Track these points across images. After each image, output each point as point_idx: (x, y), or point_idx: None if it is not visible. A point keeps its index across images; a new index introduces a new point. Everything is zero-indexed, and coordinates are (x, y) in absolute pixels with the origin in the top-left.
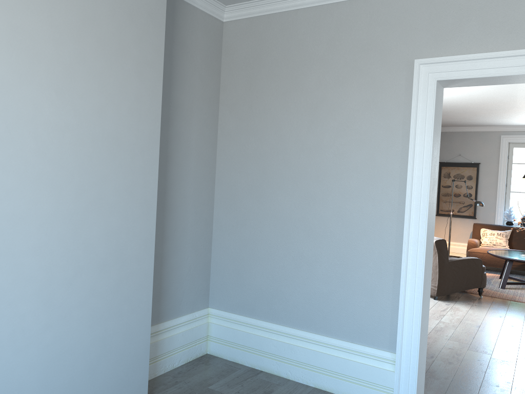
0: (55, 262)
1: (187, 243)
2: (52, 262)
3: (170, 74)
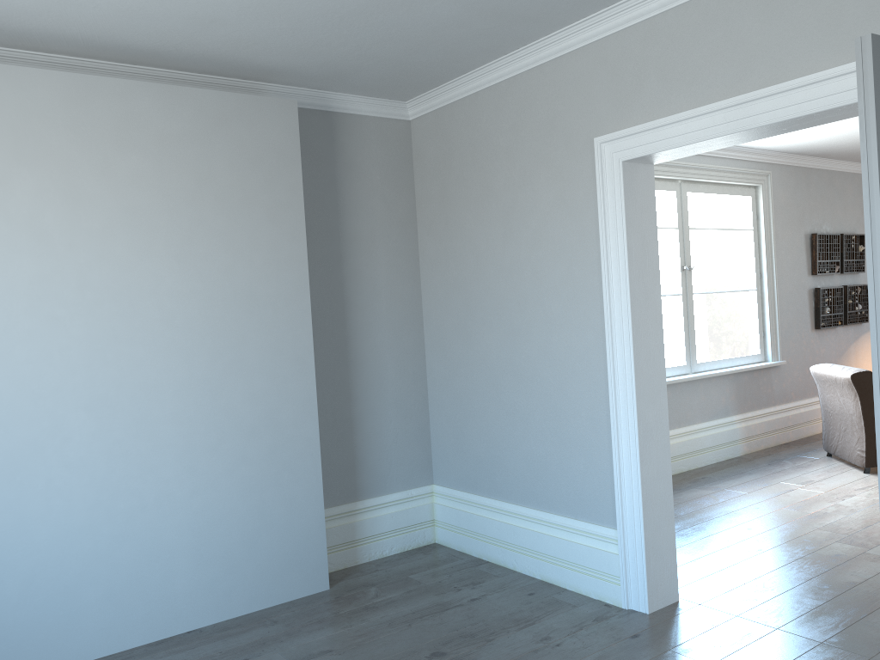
0: (194, 428)
1: (388, 404)
2: (192, 429)
3: (336, 203)
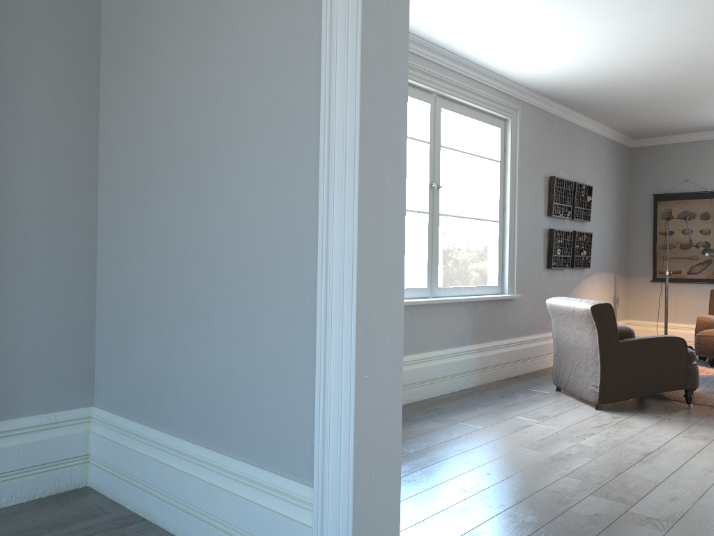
0: None
1: (30, 291)
2: None
3: None
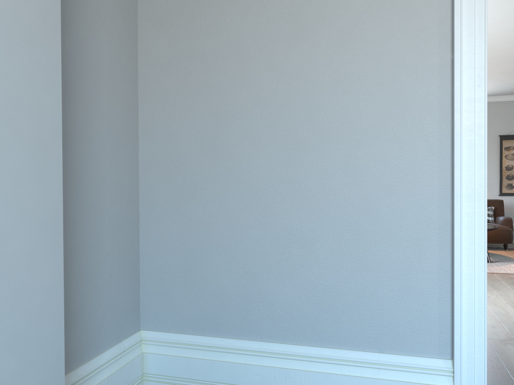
0: None
1: (105, 233)
2: None
3: None
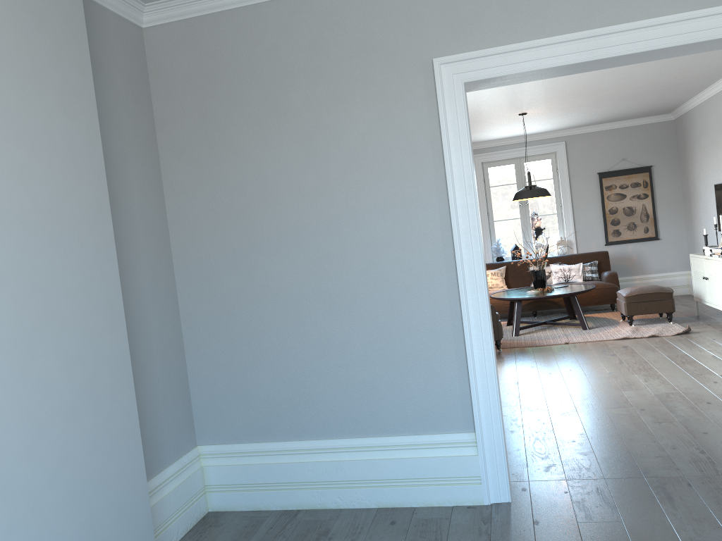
0: (4, 423)
1: (155, 359)
2: (0, 424)
3: None
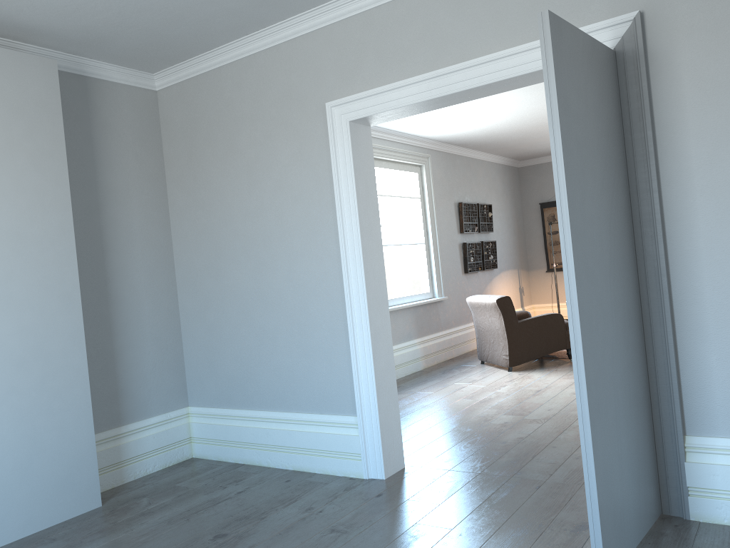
0: None
1: (147, 337)
2: None
3: (93, 158)
